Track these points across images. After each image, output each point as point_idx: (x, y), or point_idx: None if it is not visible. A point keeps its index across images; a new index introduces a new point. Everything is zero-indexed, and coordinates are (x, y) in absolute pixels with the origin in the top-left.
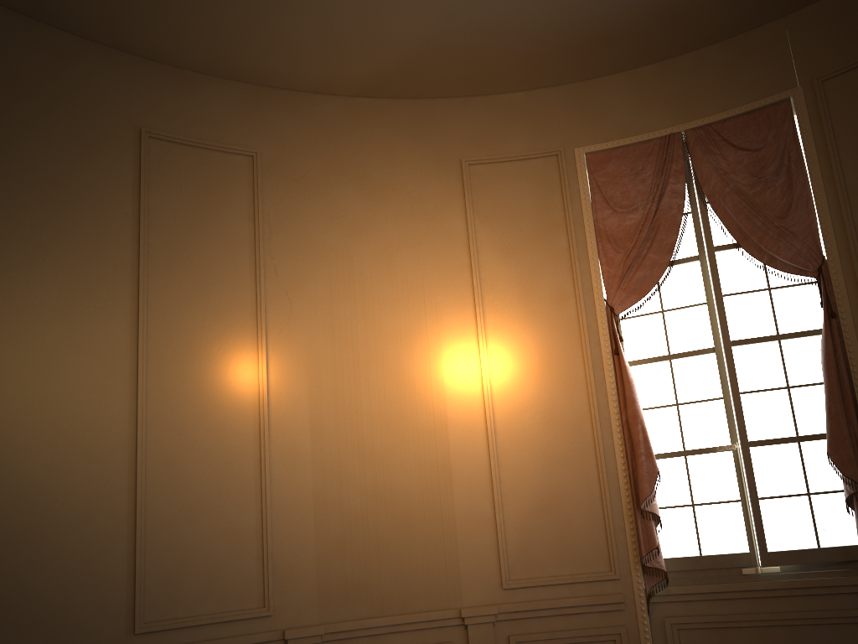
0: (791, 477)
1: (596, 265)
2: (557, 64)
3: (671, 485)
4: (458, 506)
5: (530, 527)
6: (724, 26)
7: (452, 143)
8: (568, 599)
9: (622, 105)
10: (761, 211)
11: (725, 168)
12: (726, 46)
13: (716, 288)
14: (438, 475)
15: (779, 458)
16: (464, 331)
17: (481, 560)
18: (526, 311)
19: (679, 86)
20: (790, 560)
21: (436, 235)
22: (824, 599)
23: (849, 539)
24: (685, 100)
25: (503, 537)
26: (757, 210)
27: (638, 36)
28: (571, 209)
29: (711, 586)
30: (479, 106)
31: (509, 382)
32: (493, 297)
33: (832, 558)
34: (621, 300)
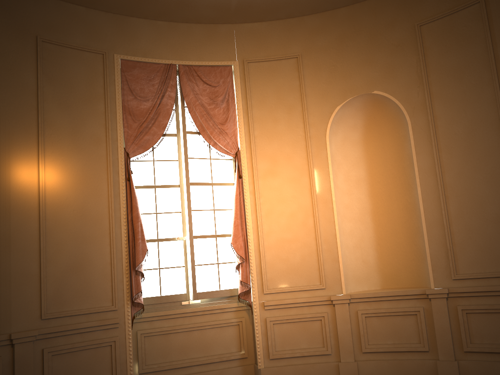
0: (211, 255)
1: (121, 127)
2: (112, 0)
3: (148, 257)
4: (14, 266)
5: (64, 280)
6: (206, 17)
7: (31, 23)
8: (85, 323)
9: (146, 38)
10: (212, 118)
11: (197, 91)
12: (204, 27)
13: (185, 153)
14: (0, 245)
15: (206, 245)
16: (29, 150)
17: (27, 301)
18: (74, 145)
19: (178, 39)
20: (207, 296)
21: (13, 81)
22: (218, 315)
23: (233, 285)
24: (181, 48)
25: (45, 286)
26: (211, 117)
27: (164, 3)
28: (109, 89)
29: (165, 312)
30: (53, 5)
31: (58, 188)
32: (51, 132)
33: (225, 294)
34: (134, 150)
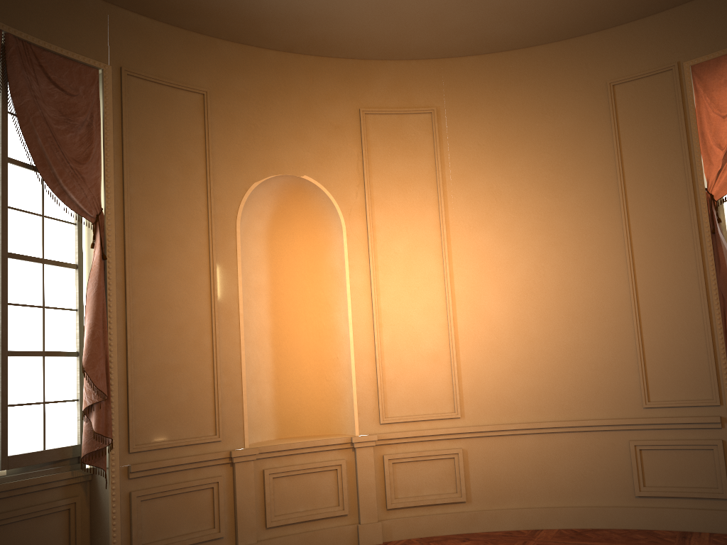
0: (34, 387)
1: None
2: None
3: None
4: None
5: None
6: None
7: None
8: None
9: None
10: (61, 148)
11: (36, 92)
12: None
13: (4, 198)
14: None
15: (28, 369)
16: None
17: None
18: None
19: None
20: (24, 462)
21: None
22: (35, 496)
23: (65, 441)
24: (14, 5)
25: None
26: (58, 145)
27: None
28: None
29: None
30: None
31: None
32: None
33: (54, 457)
34: None
